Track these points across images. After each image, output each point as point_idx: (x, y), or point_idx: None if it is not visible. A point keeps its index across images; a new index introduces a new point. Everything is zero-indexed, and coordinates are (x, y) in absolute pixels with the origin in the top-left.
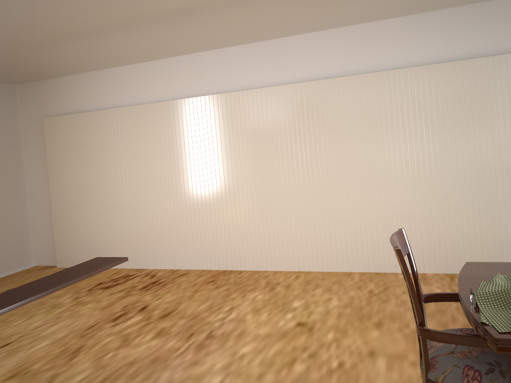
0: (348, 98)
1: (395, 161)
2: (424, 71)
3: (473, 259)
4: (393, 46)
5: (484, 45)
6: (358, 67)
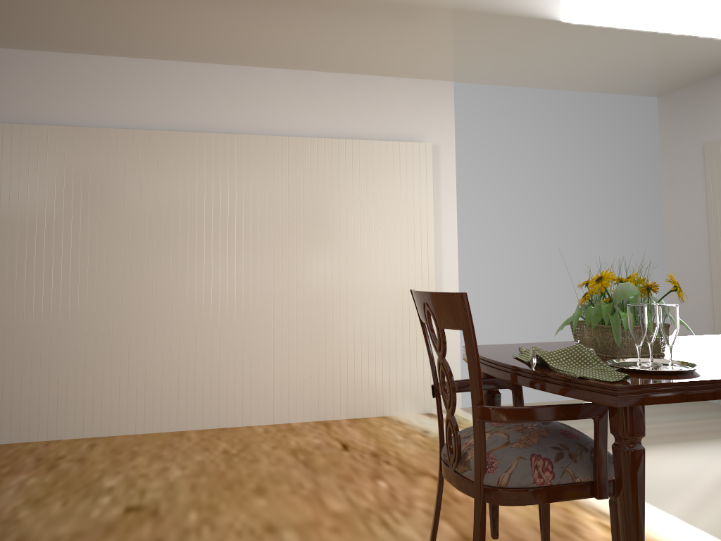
0: (202, 165)
1: (263, 262)
2: (309, 145)
3: (350, 398)
4: (270, 105)
5: (377, 126)
6: (220, 123)
